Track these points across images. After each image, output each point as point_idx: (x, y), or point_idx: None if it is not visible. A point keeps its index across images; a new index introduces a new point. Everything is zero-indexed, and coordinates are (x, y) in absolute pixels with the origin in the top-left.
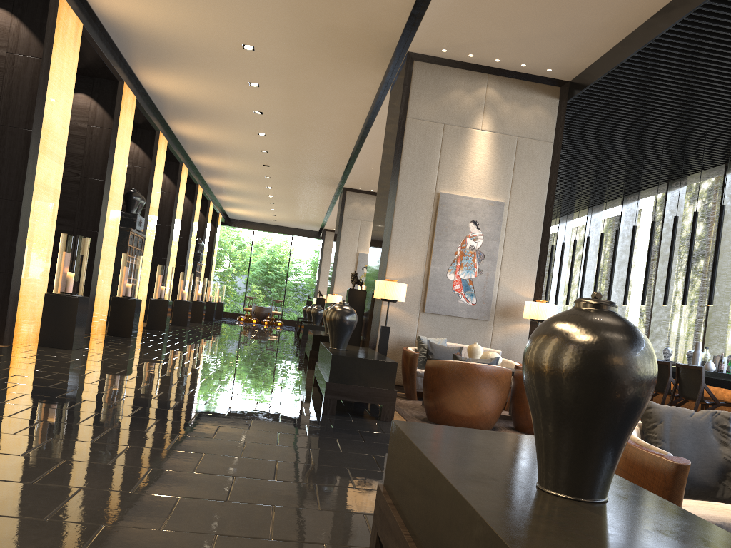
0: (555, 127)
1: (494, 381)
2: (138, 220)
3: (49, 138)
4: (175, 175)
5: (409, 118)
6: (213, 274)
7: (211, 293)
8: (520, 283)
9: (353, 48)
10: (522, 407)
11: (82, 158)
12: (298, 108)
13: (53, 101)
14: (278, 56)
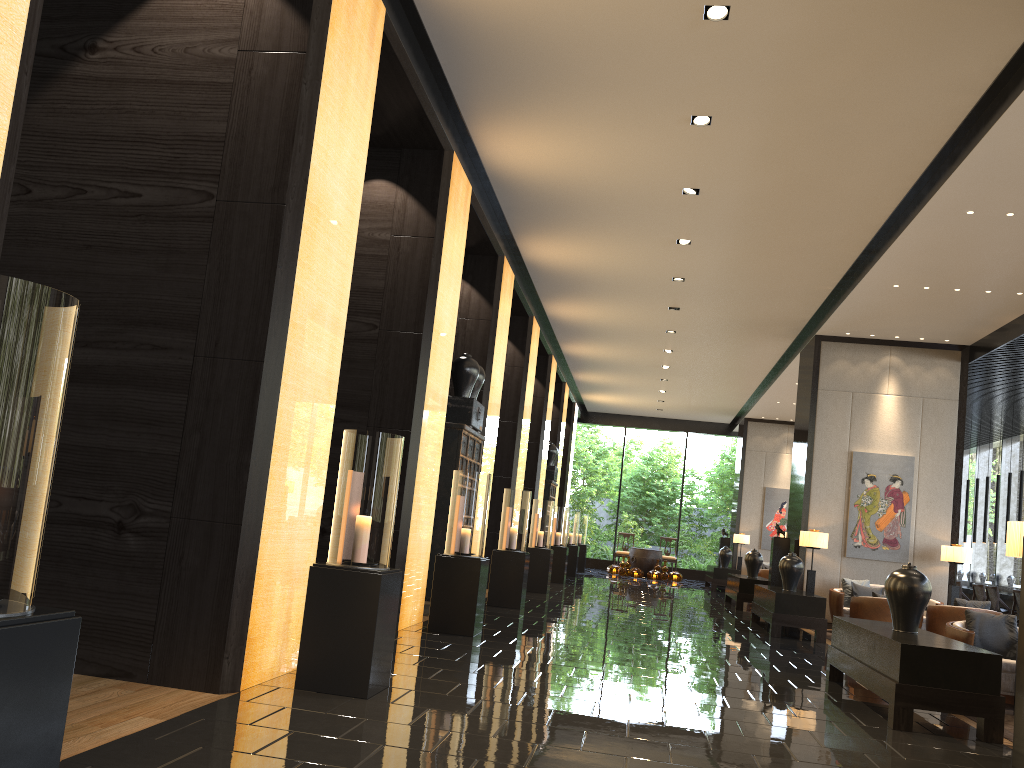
0: None
1: None
2: (475, 410)
3: (321, 228)
4: (522, 337)
5: None
6: (567, 499)
7: (571, 531)
8: None
9: None
10: None
11: (382, 295)
12: (779, 167)
13: (328, 149)
14: (778, 23)
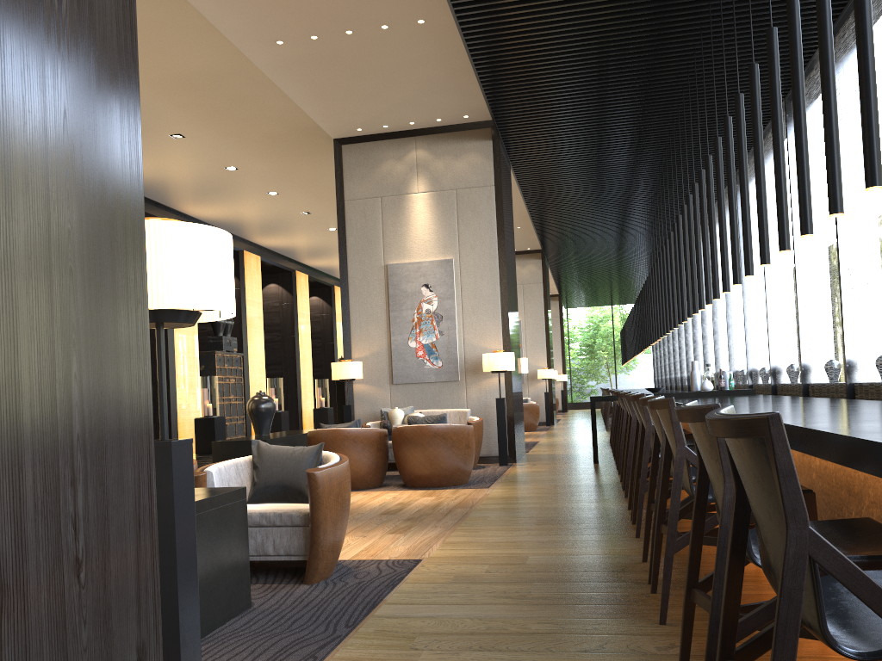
0: (492, 169)
1: (350, 442)
2: (226, 341)
3: None
4: (290, 284)
5: (347, 201)
6: None
7: None
8: (486, 336)
9: (305, 145)
10: (396, 462)
11: None
12: (332, 201)
13: None
14: (260, 167)
